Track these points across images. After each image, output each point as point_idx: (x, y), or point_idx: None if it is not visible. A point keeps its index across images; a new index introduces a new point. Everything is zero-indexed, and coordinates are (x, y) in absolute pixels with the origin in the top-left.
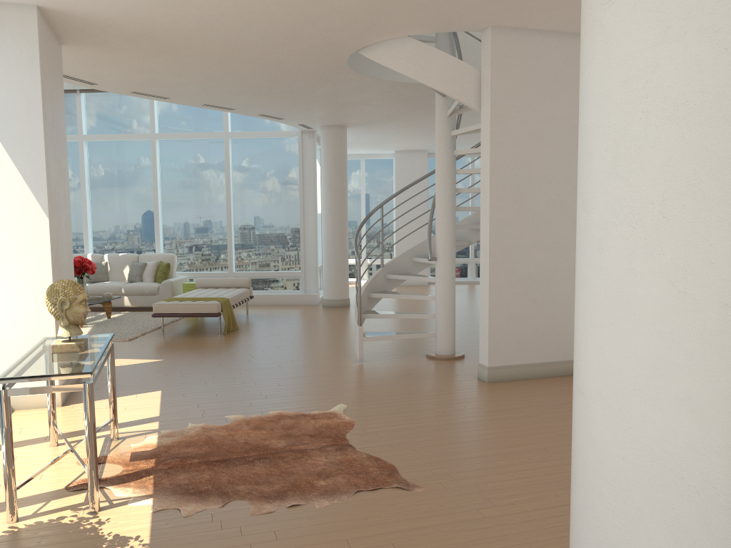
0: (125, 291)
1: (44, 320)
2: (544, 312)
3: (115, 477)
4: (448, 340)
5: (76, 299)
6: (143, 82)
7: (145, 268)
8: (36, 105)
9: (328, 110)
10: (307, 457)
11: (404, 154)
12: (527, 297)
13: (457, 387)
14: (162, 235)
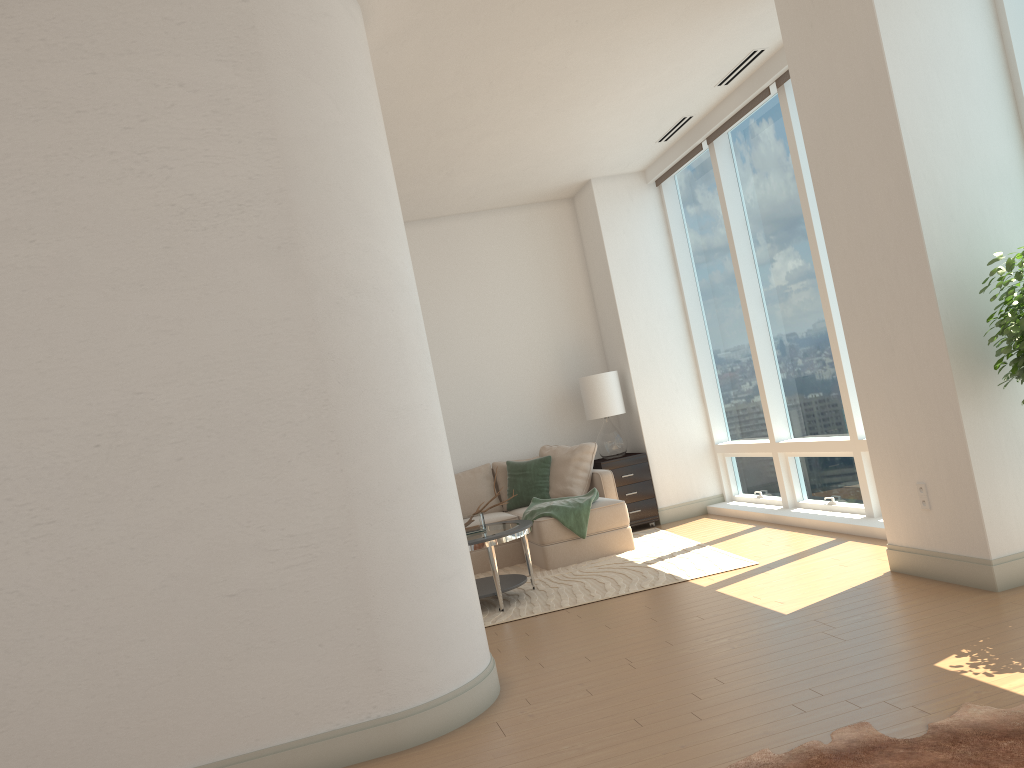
0: None
1: None
2: None
3: None
4: None
5: None
6: None
7: None
8: None
9: None
10: None
11: None
12: None
13: None
14: None
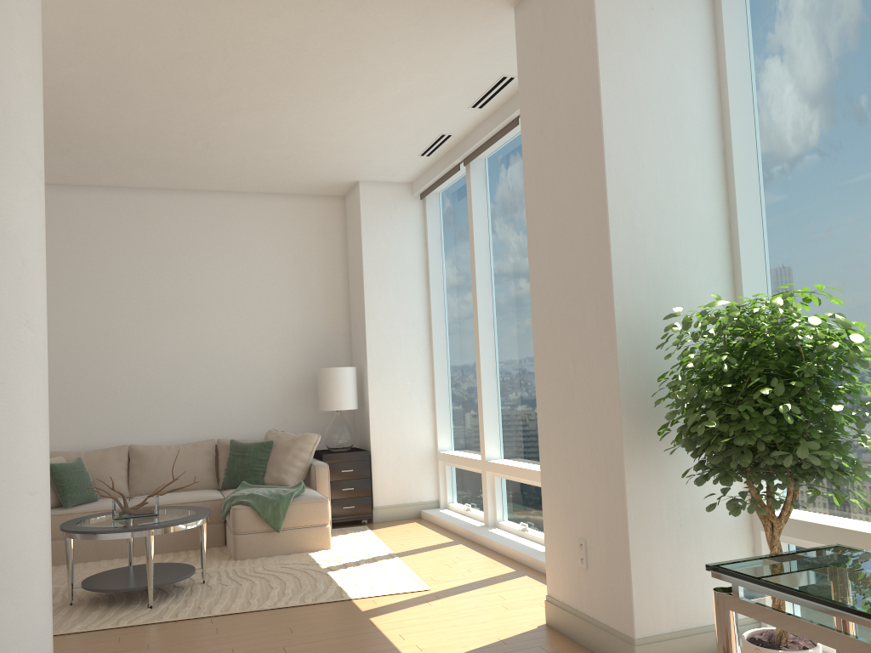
0: None
1: None
2: None
3: None
4: None
5: None
6: None
7: None
8: None
9: None
10: None
11: None
12: None
13: None
14: None
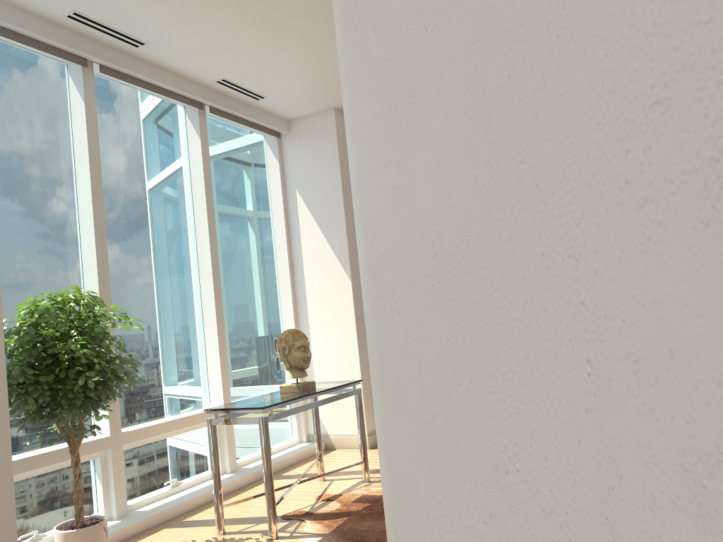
0: None
1: (352, 370)
2: None
3: (322, 514)
4: None
5: (293, 345)
6: None
7: None
8: (337, 188)
9: None
10: None
11: None
12: None
13: None
14: None
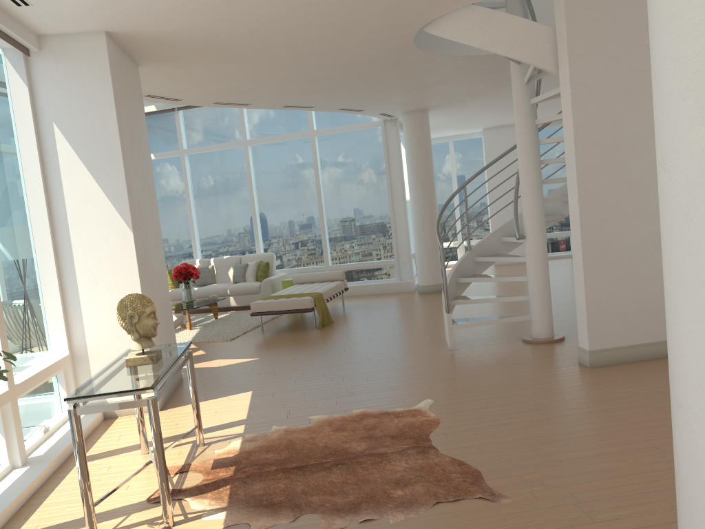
0: (230, 292)
1: None
2: (650, 286)
3: (194, 487)
4: (545, 322)
5: (143, 312)
6: (222, 92)
7: (247, 269)
8: (112, 126)
9: (405, 96)
10: (386, 462)
11: (492, 131)
12: (629, 272)
13: (554, 374)
14: (261, 236)
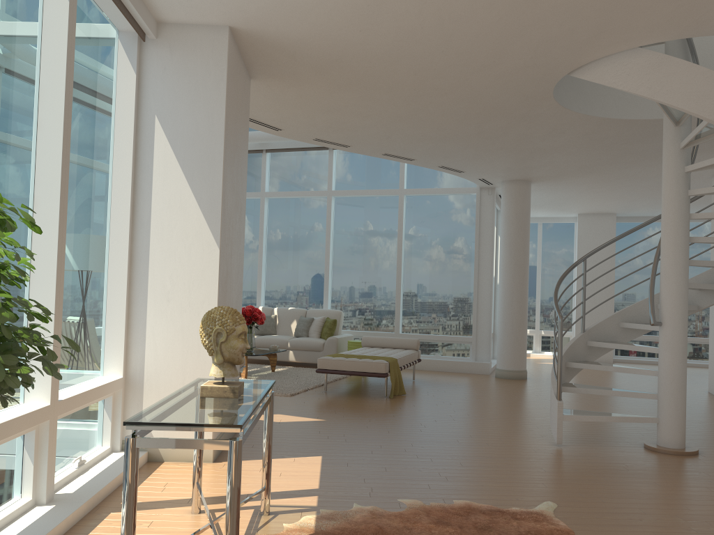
0: (291, 345)
1: (204, 362)
2: None
3: None
4: (676, 429)
5: (234, 330)
6: (326, 126)
7: (311, 323)
8: (218, 128)
9: (514, 160)
10: None
11: (588, 217)
12: None
13: (707, 495)
14: (330, 292)
